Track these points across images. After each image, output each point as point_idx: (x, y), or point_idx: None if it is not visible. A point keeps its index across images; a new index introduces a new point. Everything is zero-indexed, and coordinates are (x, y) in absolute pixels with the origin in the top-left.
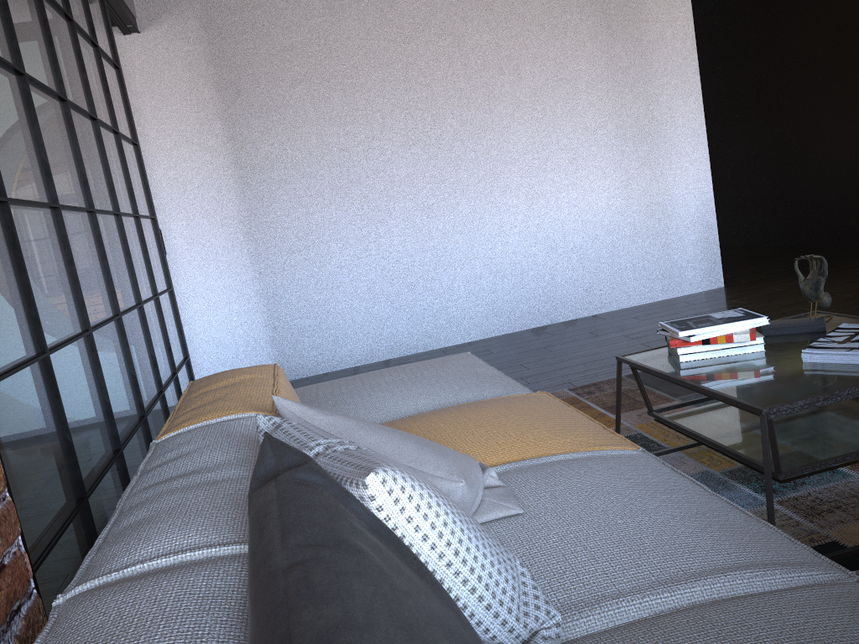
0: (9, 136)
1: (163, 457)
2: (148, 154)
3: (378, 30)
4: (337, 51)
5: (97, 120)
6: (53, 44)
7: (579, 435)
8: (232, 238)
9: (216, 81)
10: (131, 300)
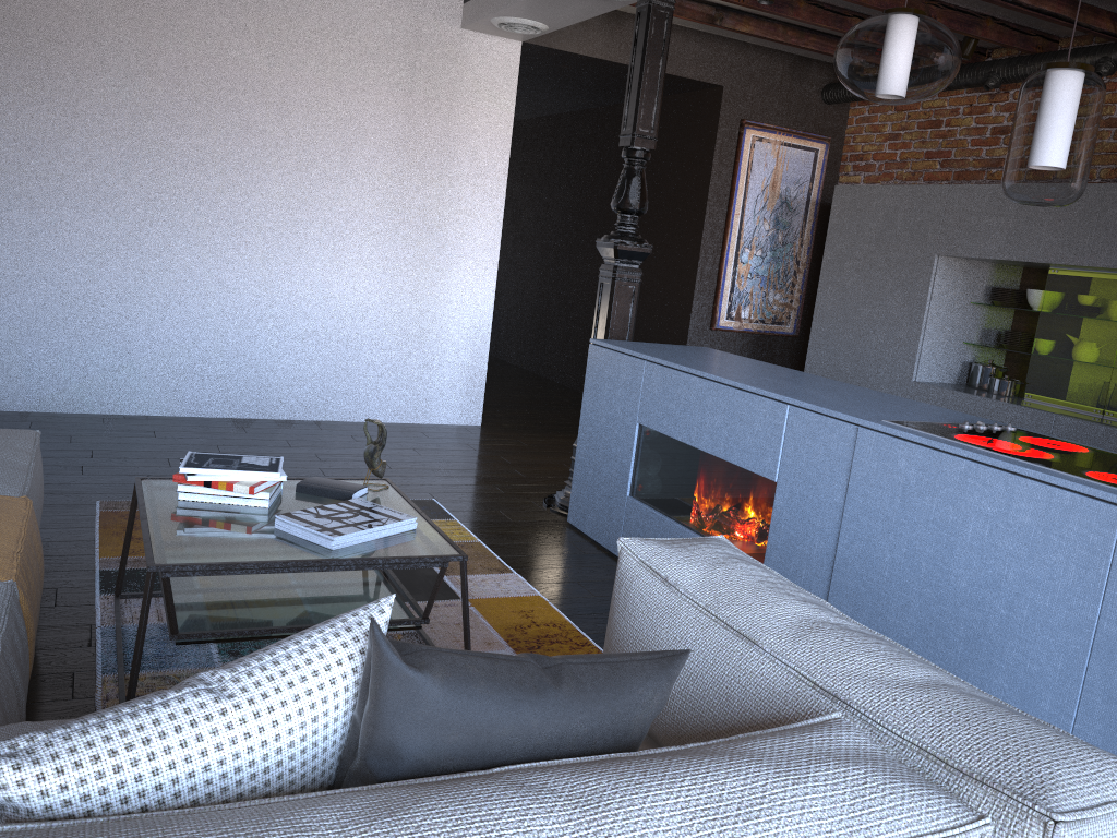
0: None
1: None
2: None
3: None
4: (47, 5)
5: None
6: None
7: None
8: None
9: None
10: None
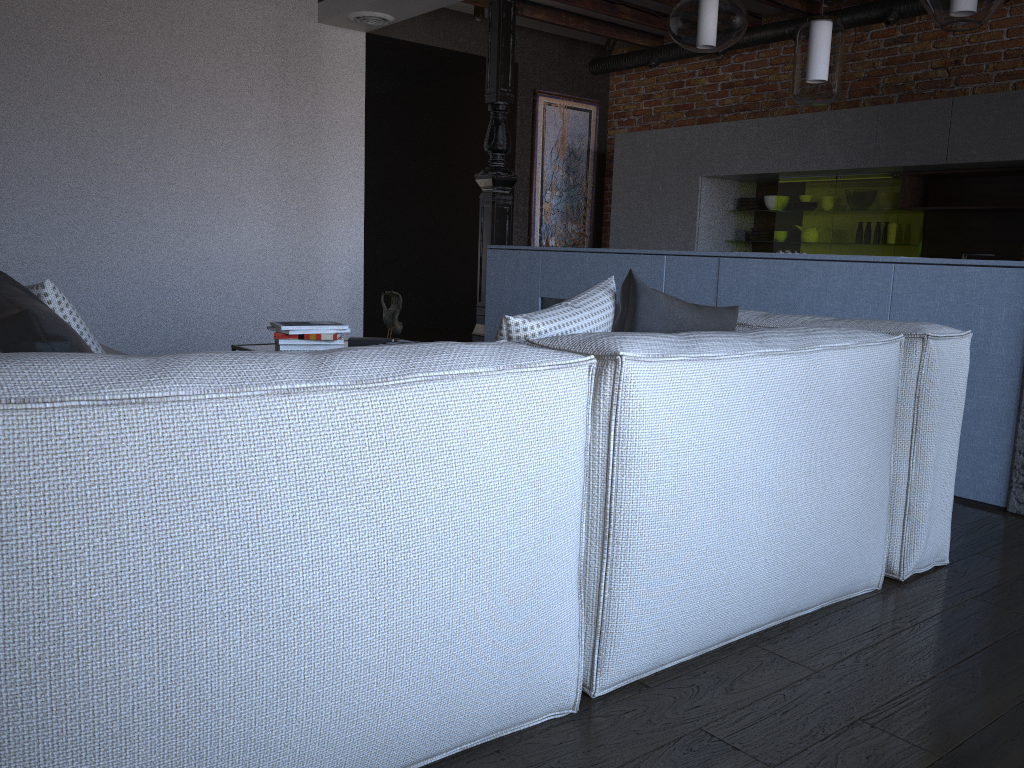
0: None
1: None
2: None
3: (34, 4)
4: None
5: None
6: None
7: None
8: None
9: None
10: None
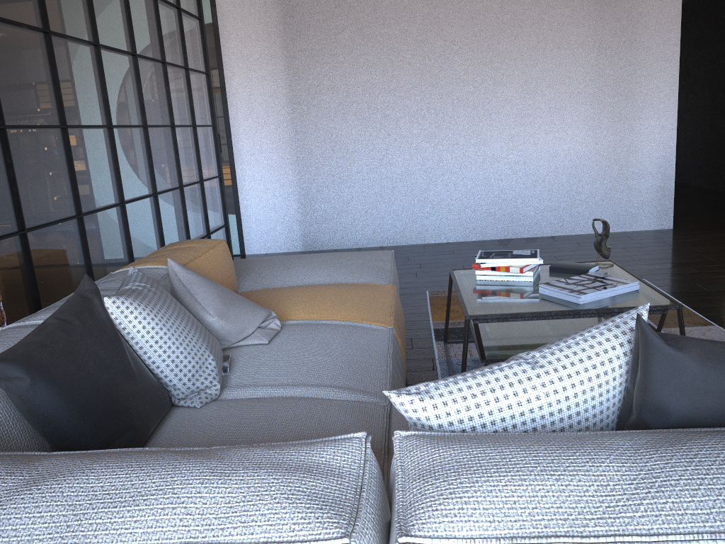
0: (78, 86)
1: (101, 281)
2: (230, 75)
3: None
4: (373, 7)
5: (165, 63)
6: (131, 18)
7: (364, 313)
8: (281, 142)
9: (282, 25)
10: (172, 184)
